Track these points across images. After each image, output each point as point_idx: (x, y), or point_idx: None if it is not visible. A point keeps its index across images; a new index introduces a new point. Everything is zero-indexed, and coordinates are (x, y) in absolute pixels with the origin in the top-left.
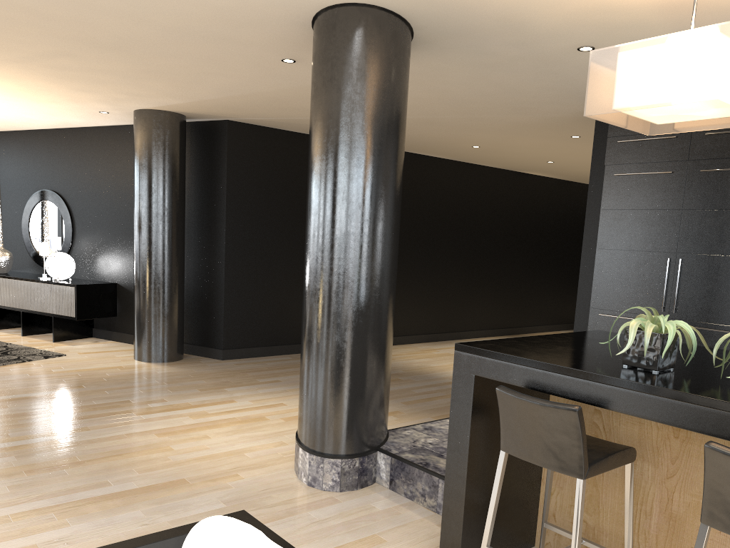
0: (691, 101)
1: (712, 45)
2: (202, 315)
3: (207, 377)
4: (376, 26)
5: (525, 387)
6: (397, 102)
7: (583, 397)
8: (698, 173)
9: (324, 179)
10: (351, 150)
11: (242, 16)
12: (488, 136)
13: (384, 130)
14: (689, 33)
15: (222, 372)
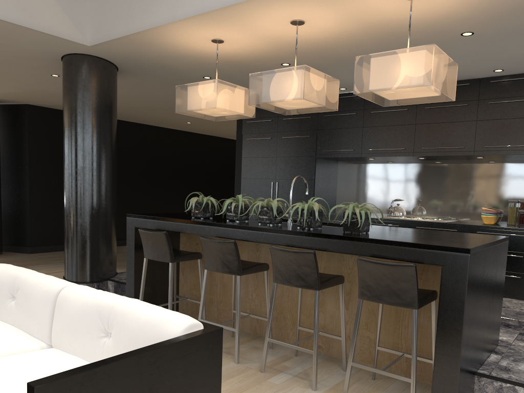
0: (207, 109)
1: (212, 87)
2: (15, 226)
3: (18, 262)
4: (92, 65)
5: (152, 228)
6: (108, 101)
7: (171, 229)
8: (281, 138)
9: (69, 139)
10: (83, 125)
11: (22, 55)
12: (192, 117)
13: (101, 115)
14: (205, 82)
15: (28, 259)
